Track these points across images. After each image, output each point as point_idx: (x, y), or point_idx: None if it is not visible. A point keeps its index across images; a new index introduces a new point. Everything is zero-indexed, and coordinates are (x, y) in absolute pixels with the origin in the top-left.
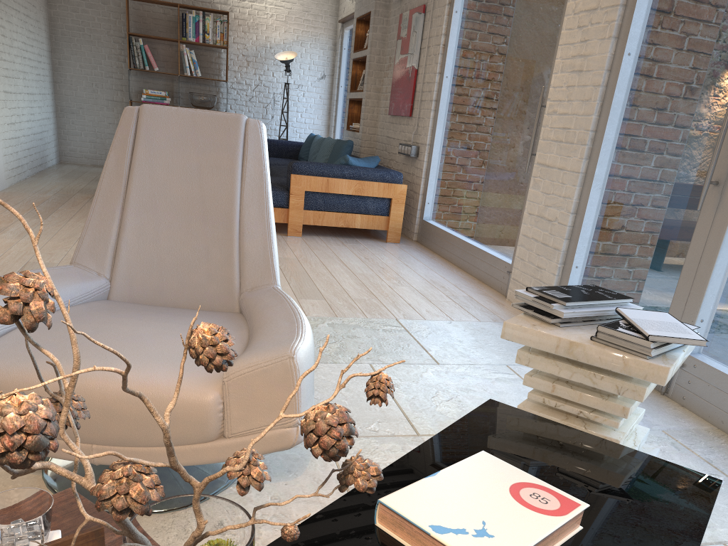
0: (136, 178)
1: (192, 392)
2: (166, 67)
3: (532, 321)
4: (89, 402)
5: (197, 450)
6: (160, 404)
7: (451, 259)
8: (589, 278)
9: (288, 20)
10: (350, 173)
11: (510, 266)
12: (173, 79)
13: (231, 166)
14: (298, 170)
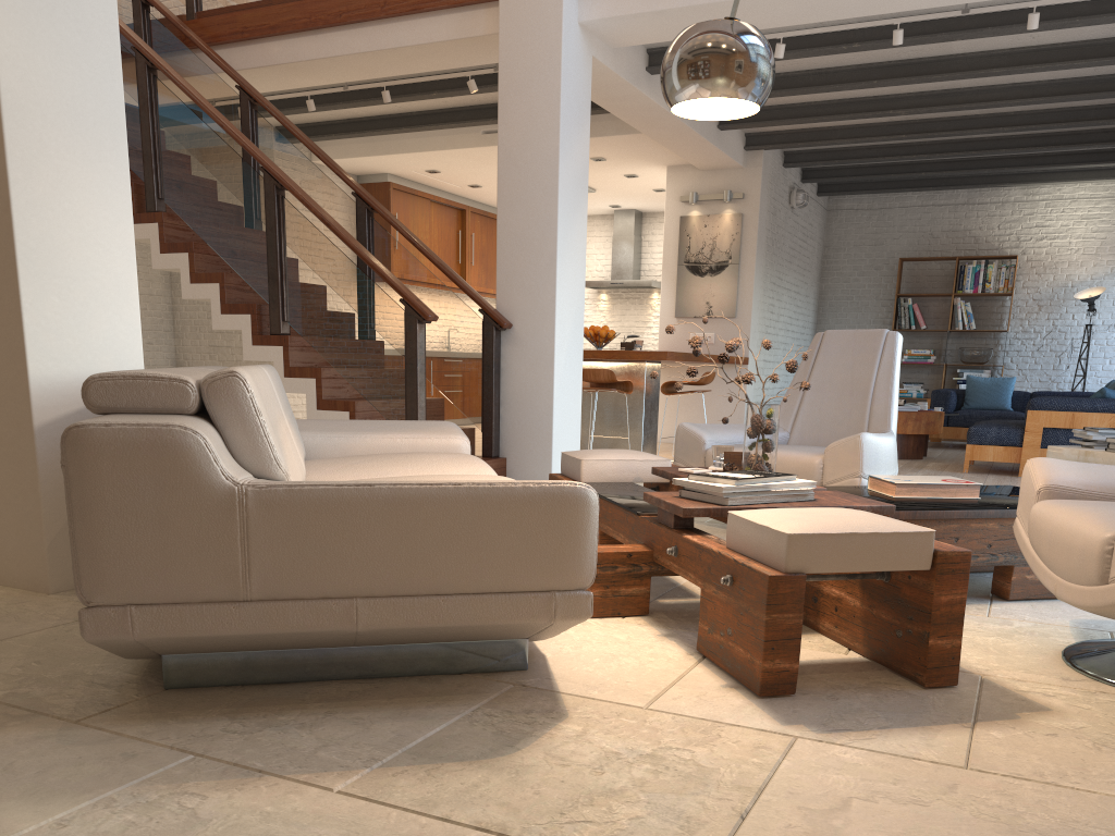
0: (814, 372)
1: (808, 457)
2: (936, 324)
3: (1074, 446)
4: None
5: None
6: (791, 464)
7: None
8: None
9: (1100, 252)
10: (1103, 405)
11: None
12: (943, 336)
13: (872, 360)
14: (1036, 406)
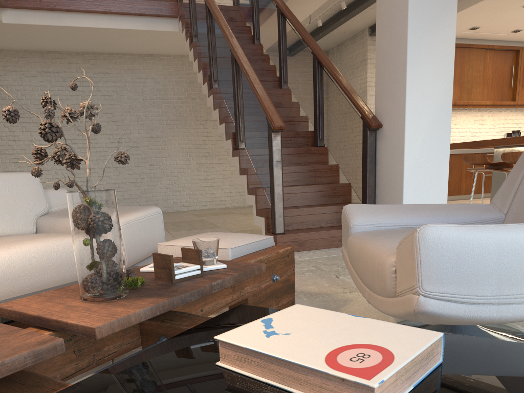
0: None
1: (386, 255)
2: None
3: None
4: (363, 257)
5: (386, 302)
6: (375, 262)
7: None
8: None
9: None
10: None
11: None
12: None
13: None
14: None
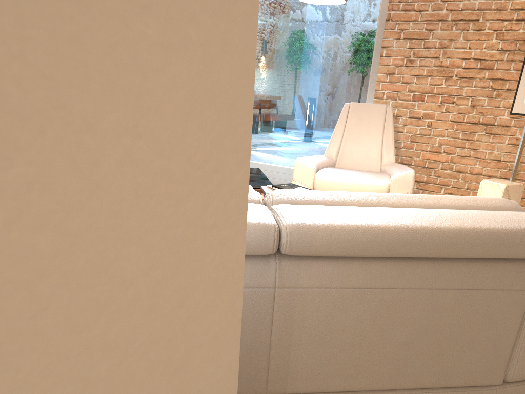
0: None
1: None
2: None
3: None
4: None
5: None
6: None
7: None
8: None
9: None
10: None
11: None
12: None
13: None
14: None
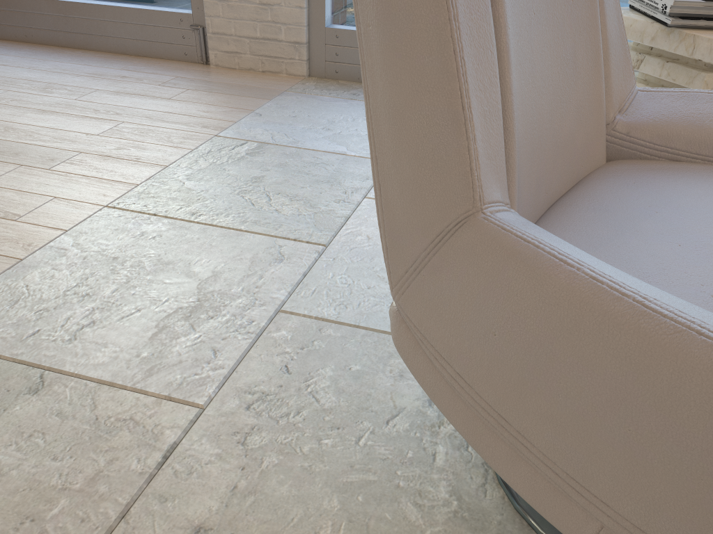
0: None
1: None
2: None
3: None
4: None
5: None
6: None
7: (33, 38)
8: (349, 0)
9: None
10: None
11: (192, 16)
12: None
13: None
14: None
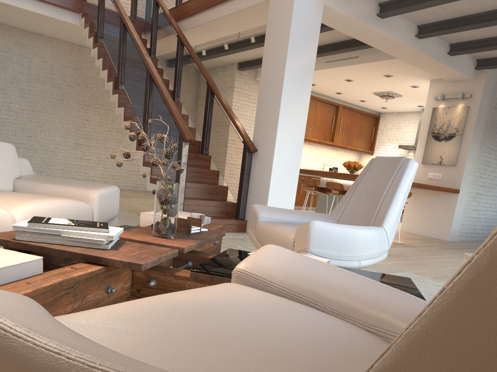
0: (360, 183)
1: (288, 234)
2: None
3: None
4: (270, 235)
5: None
6: (281, 237)
7: None
8: None
9: None
10: None
11: None
12: None
13: (390, 177)
14: None
